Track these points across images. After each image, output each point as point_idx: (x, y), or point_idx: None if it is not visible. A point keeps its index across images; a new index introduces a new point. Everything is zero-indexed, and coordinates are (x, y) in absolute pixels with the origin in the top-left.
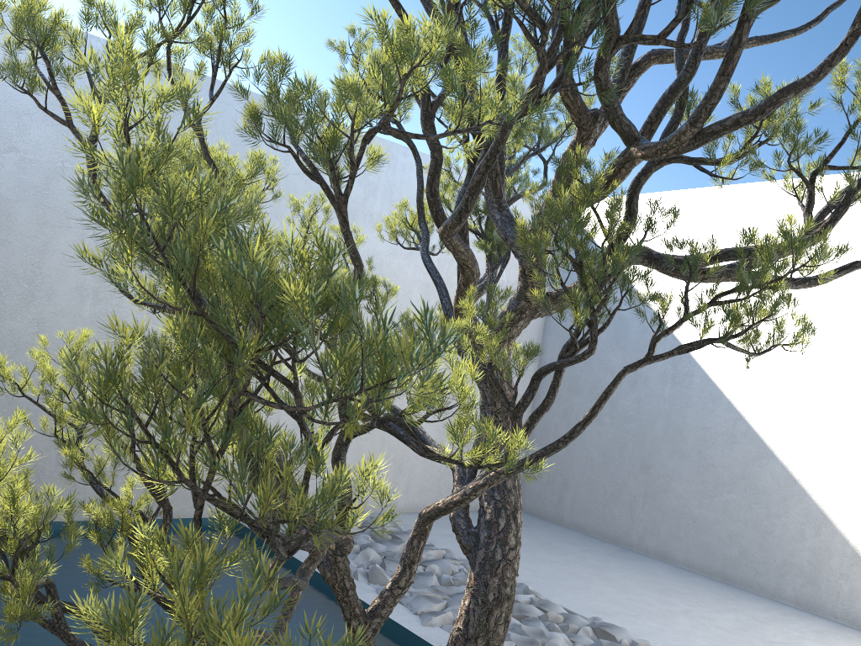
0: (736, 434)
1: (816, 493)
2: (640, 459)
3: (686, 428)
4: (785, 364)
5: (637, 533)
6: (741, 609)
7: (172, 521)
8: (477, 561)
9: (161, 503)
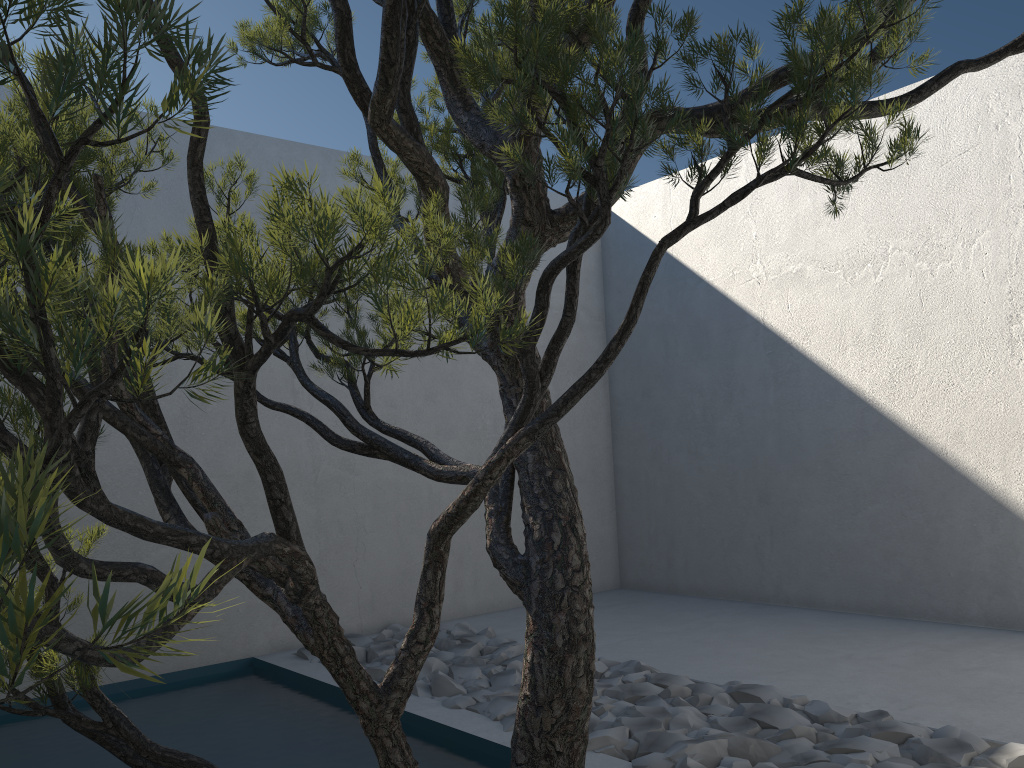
0: (867, 429)
1: (981, 477)
2: (756, 489)
3: (804, 437)
4: (909, 327)
5: (772, 582)
6: (918, 641)
7: (176, 674)
8: (532, 598)
9: (39, 575)
